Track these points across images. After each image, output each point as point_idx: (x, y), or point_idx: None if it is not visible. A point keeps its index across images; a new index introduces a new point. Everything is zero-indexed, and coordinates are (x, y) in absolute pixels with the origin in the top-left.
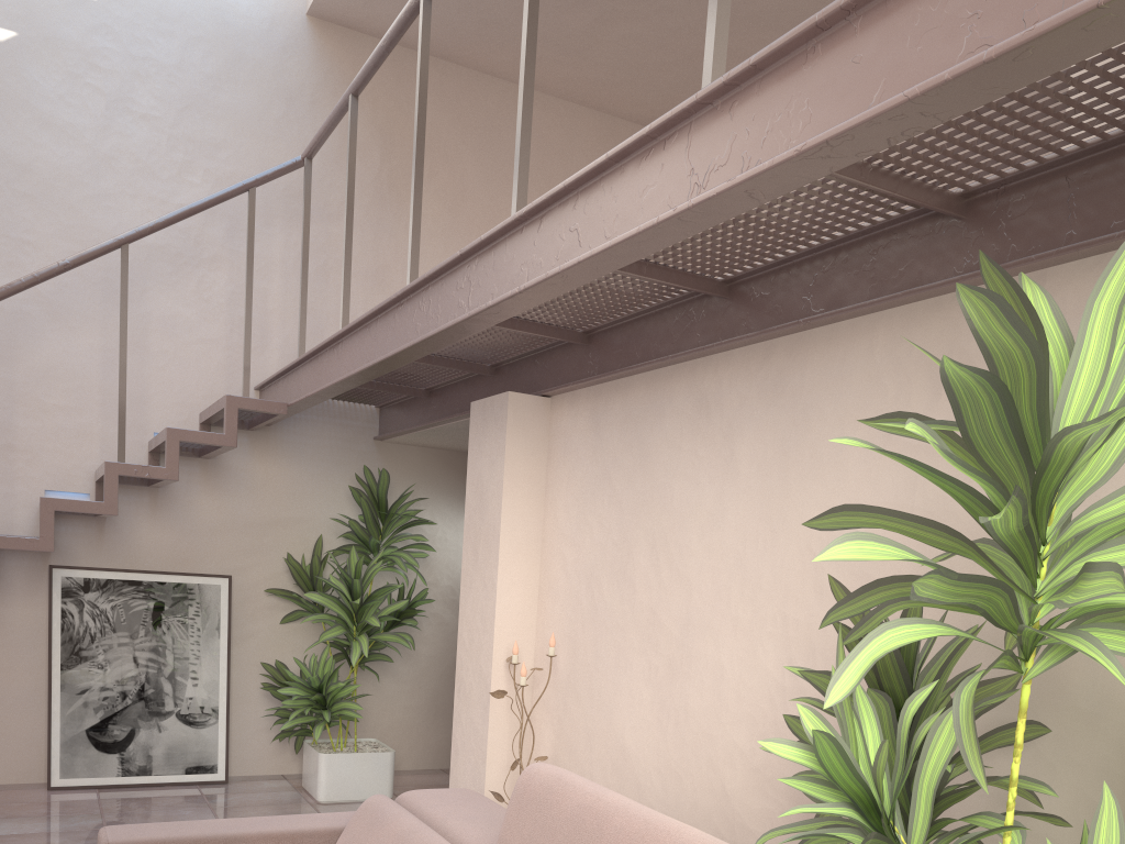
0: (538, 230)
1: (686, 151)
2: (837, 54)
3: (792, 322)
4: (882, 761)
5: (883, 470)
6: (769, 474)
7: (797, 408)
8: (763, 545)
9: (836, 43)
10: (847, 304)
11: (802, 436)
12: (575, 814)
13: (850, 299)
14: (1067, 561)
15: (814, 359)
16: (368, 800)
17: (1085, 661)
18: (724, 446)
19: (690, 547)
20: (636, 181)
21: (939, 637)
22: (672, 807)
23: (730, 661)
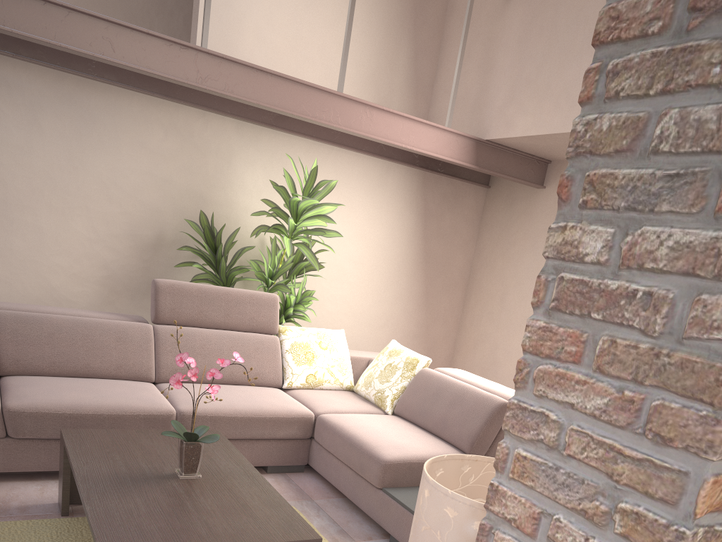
0: (66, 16)
1: (194, 60)
2: (264, 80)
3: (89, 75)
4: (287, 267)
5: (141, 157)
6: (69, 139)
7: (86, 113)
8: (68, 172)
9: (263, 77)
10: (118, 81)
11: (91, 128)
12: (204, 293)
13: (120, 79)
14: (299, 222)
15: (96, 95)
16: (1, 313)
17: (223, 234)
18: (28, 114)
19: (2, 161)
20: (160, 51)
21: (172, 223)
22: (5, 299)
23: (48, 225)
